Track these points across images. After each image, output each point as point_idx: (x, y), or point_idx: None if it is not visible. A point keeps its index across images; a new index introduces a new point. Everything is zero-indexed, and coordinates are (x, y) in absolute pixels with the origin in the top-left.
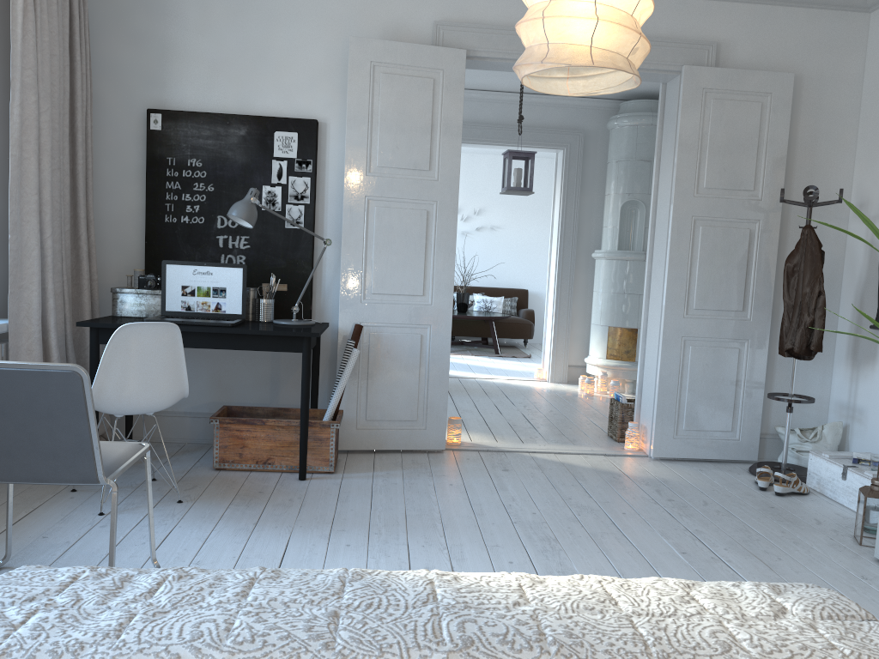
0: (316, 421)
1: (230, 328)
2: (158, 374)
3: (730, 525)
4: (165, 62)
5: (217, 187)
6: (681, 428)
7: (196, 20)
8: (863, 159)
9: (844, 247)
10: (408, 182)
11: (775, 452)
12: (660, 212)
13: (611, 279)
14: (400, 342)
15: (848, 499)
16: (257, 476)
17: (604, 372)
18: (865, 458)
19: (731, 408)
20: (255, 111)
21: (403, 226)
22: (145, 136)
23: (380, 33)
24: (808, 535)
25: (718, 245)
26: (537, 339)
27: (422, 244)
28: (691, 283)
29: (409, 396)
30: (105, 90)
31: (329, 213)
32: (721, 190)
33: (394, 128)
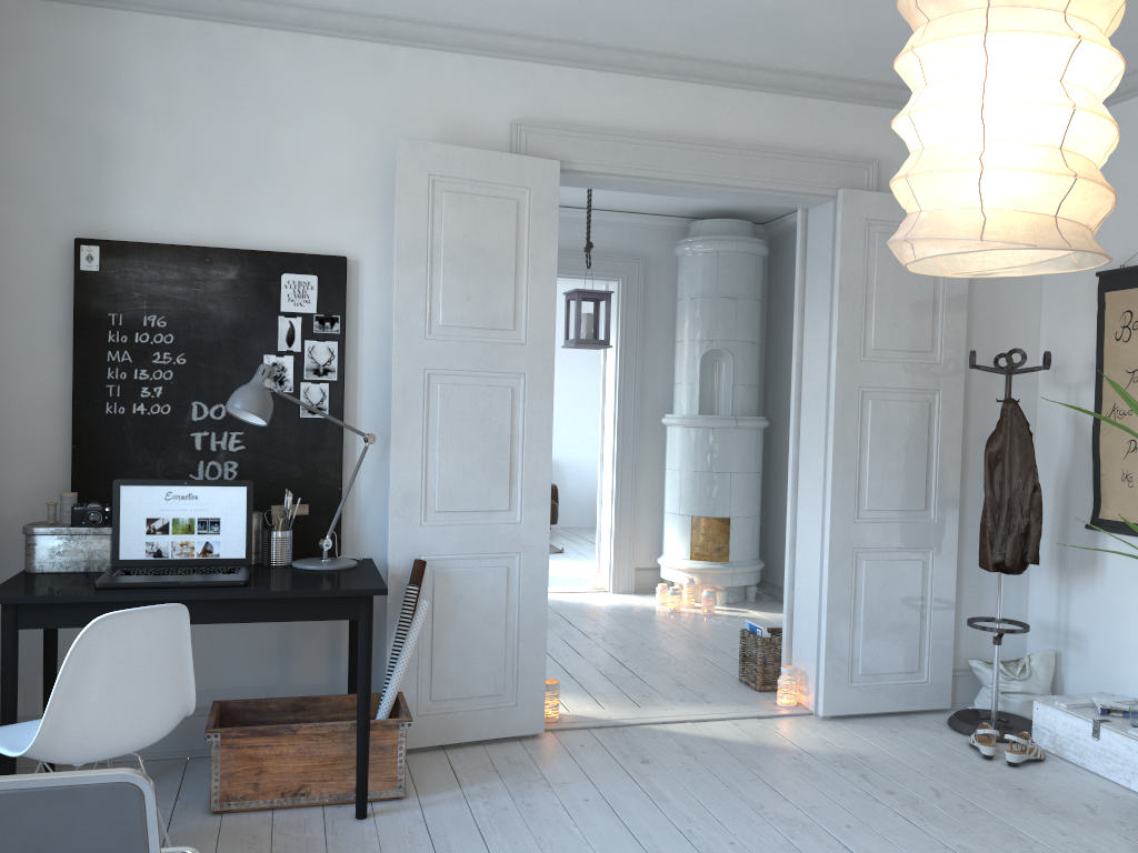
0: (377, 721)
1: (244, 589)
2: (152, 689)
3: (993, 830)
4: (103, 166)
5: (192, 358)
6: (856, 673)
7: (153, 104)
8: (1053, 310)
9: (1034, 421)
10: (484, 347)
11: (968, 693)
12: (810, 380)
13: (693, 453)
14: (478, 581)
15: (1105, 767)
16: (288, 819)
17: (691, 579)
18: (1111, 705)
19: (917, 641)
20: (249, 242)
21: (478, 410)
22: (70, 280)
23: (436, 133)
24: (1096, 836)
25: (892, 425)
26: (558, 522)
27: (506, 435)
28: (861, 476)
29: (493, 658)
30: (1, 208)
31: (364, 393)
32: (892, 352)
33: (464, 270)
